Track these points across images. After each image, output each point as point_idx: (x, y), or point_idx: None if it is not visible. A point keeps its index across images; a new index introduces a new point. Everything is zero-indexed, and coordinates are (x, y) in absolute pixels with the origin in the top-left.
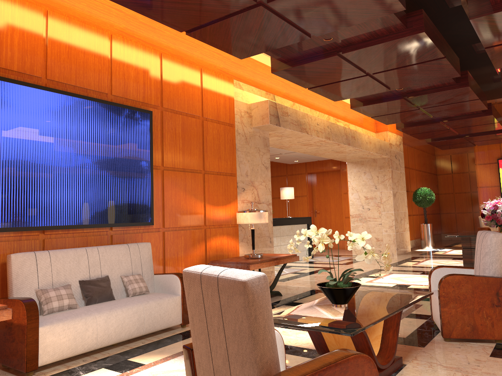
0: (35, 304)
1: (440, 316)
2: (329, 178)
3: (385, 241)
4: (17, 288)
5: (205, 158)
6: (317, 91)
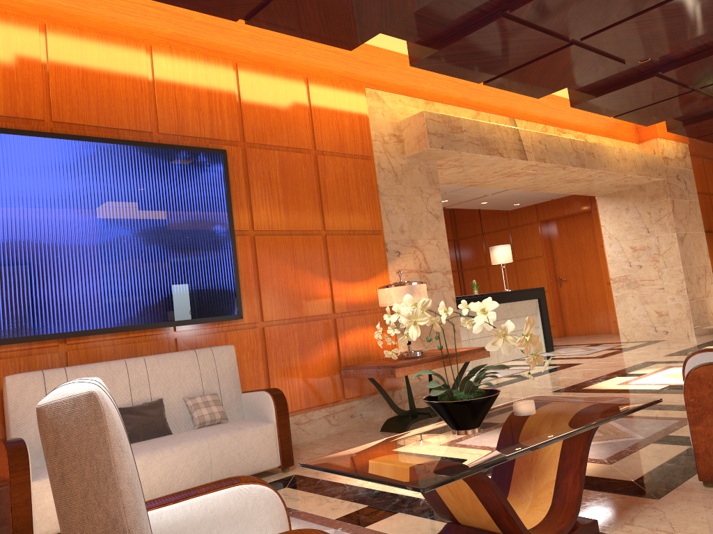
0: (23, 447)
1: (691, 440)
2: (575, 225)
3: (672, 315)
4: (16, 425)
5: (325, 211)
6: (500, 85)
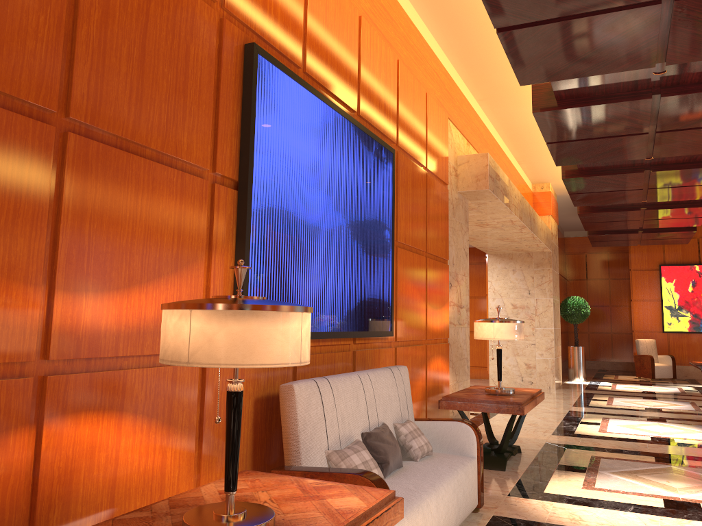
0: (385, 483)
1: None
2: None
3: (539, 368)
4: (306, 449)
5: (428, 233)
6: (555, 148)
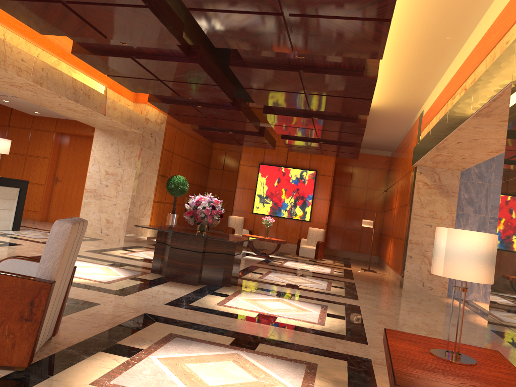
0: None
1: None
2: (81, 144)
3: (115, 224)
4: None
5: None
6: (2, 7)
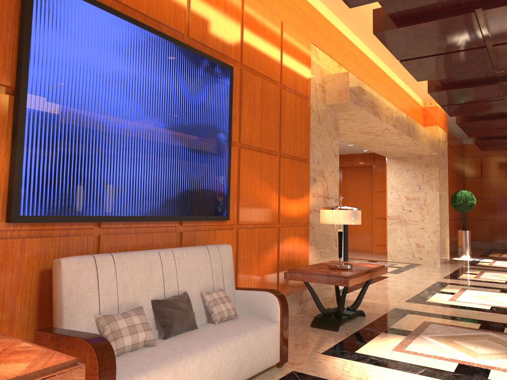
0: (109, 348)
1: None
2: (358, 174)
3: (427, 247)
4: (69, 314)
5: (282, 137)
6: (408, 65)
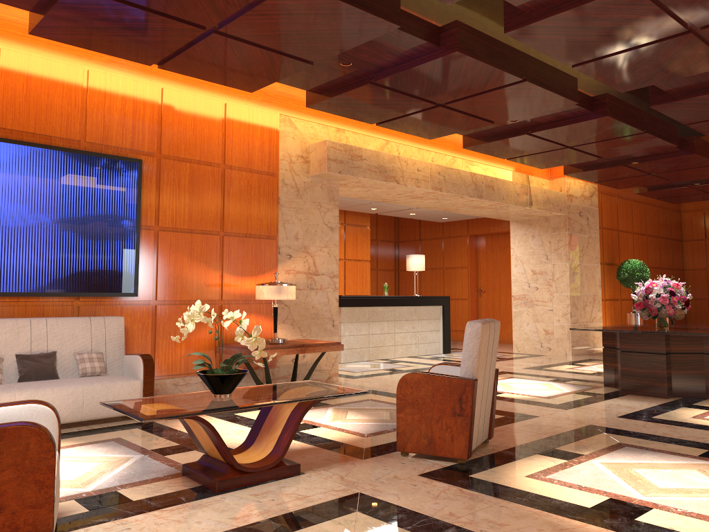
0: None
1: (396, 423)
2: (499, 243)
3: (556, 334)
4: None
5: (226, 216)
6: (391, 127)
